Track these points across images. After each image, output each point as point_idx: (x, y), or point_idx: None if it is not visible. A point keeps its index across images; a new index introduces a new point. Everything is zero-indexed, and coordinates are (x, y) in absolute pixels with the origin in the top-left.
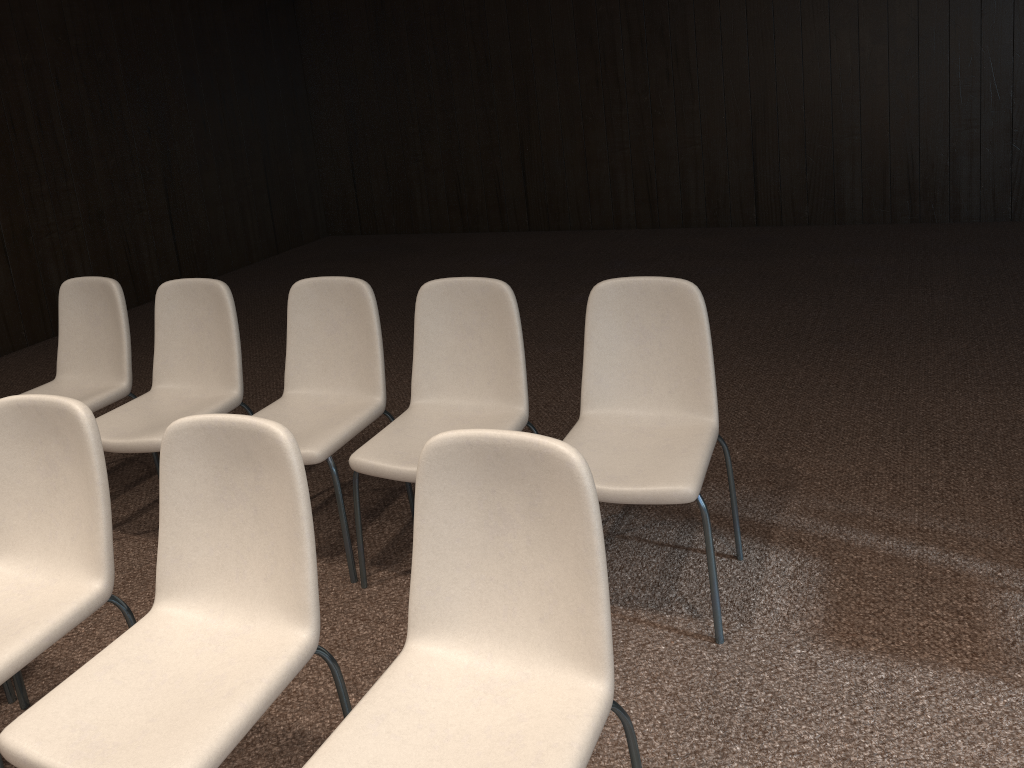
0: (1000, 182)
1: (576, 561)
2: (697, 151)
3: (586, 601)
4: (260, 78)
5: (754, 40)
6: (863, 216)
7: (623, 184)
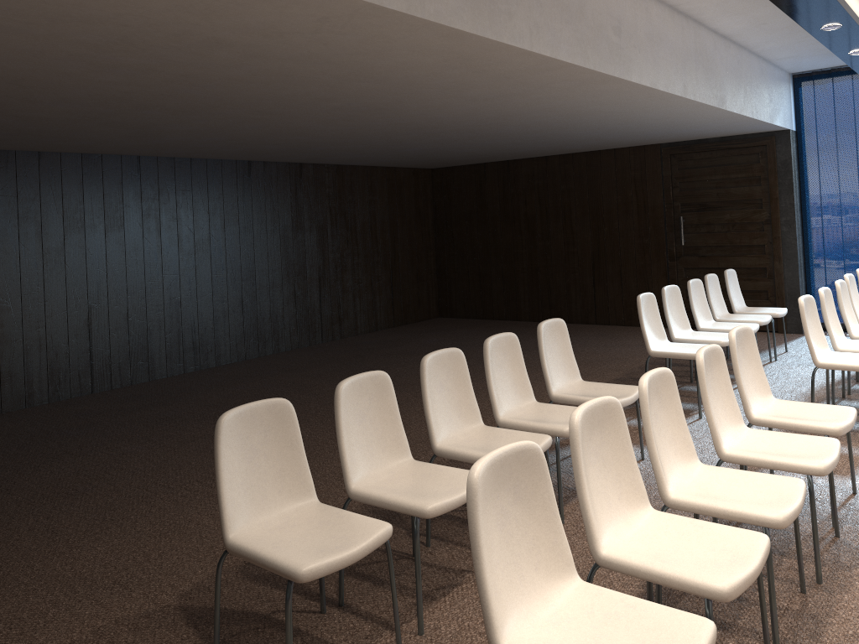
0: (239, 335)
1: (756, 363)
2: (41, 333)
3: (762, 374)
4: None
5: (91, 239)
6: (167, 370)
7: None
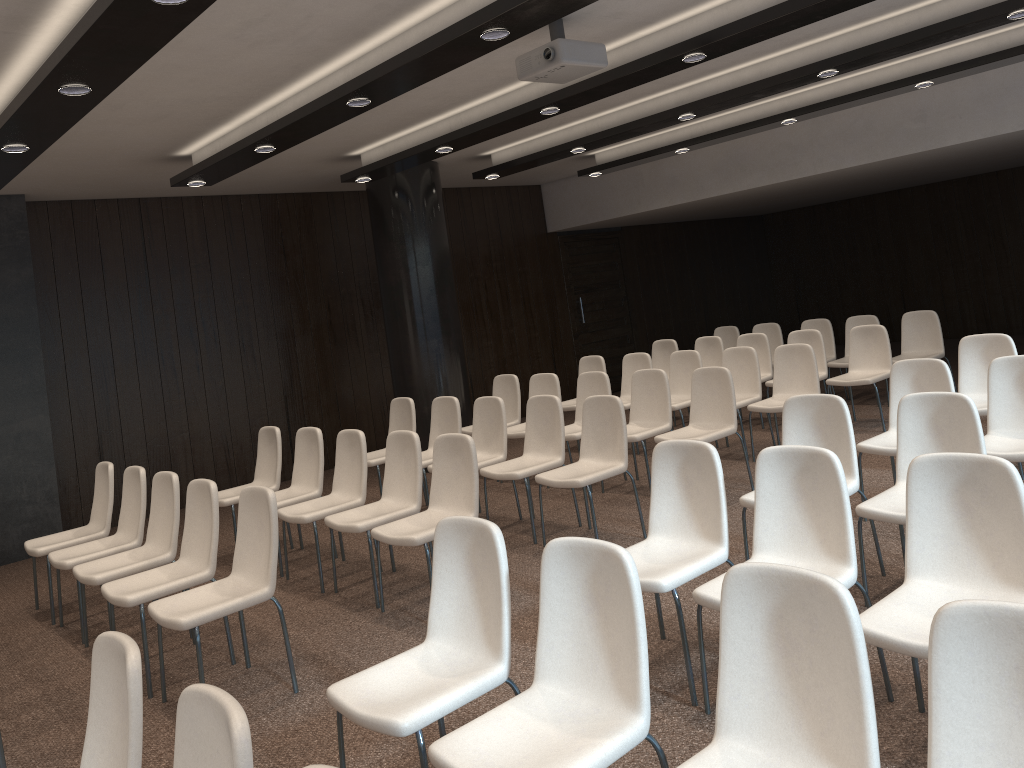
0: None
1: (884, 348)
2: (1012, 289)
3: (886, 356)
4: (746, 258)
5: None
6: None
7: (967, 310)
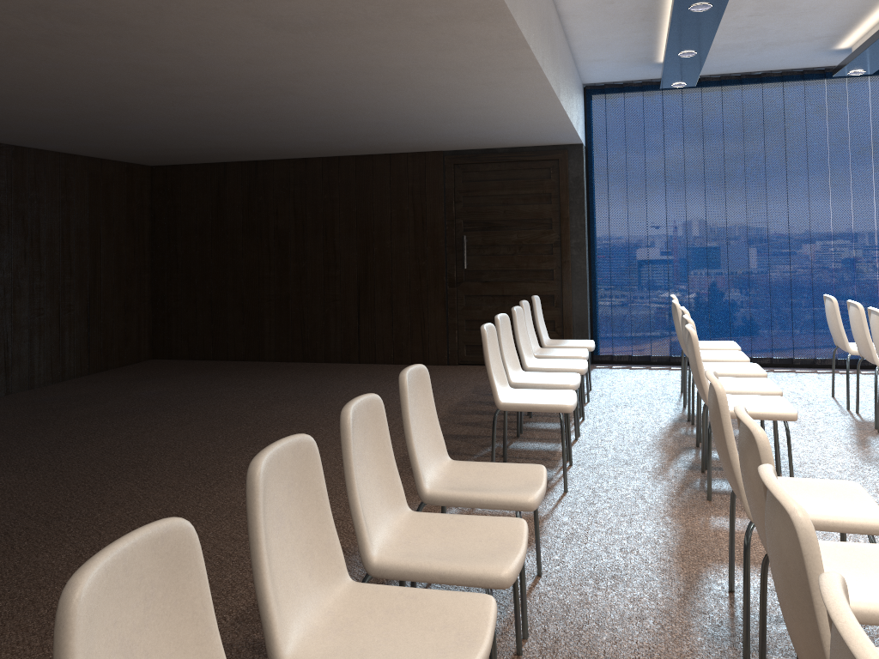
0: None
1: None
2: None
3: None
4: None
5: None
6: None
7: None
